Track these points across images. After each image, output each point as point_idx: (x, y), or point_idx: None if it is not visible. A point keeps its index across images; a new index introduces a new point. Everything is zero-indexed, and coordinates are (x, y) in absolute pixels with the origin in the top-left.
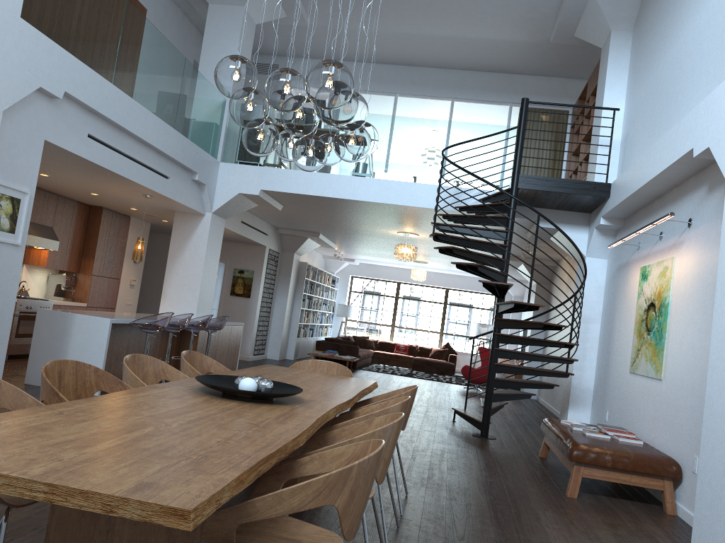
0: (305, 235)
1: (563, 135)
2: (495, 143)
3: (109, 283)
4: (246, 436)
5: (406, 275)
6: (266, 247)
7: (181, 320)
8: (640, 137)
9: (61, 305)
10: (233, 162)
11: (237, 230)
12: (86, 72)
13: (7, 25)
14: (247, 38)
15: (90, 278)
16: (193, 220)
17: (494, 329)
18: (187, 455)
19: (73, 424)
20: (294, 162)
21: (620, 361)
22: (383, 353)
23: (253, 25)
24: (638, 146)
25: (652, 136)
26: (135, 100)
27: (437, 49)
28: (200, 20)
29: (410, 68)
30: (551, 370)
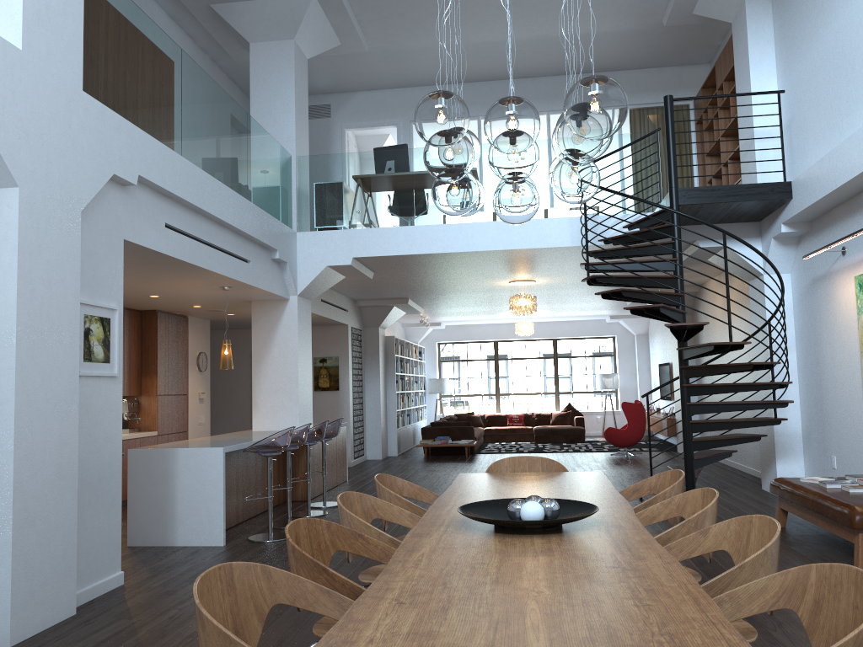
0: (391, 303)
1: (688, 134)
2: (630, 155)
3: (177, 401)
4: (646, 589)
5: (504, 331)
6: (348, 326)
7: (300, 434)
8: (815, 120)
9: (131, 439)
10: (313, 229)
11: (318, 311)
12: (155, 147)
13: (71, 103)
14: (301, 77)
15: (156, 400)
16: (276, 308)
17: (681, 381)
18: (649, 638)
19: (445, 617)
20: (499, 216)
21: (844, 394)
22: (495, 428)
23: (305, 61)
24: (815, 132)
25: (837, 117)
26: (206, 172)
27: (524, 56)
28: (232, 65)
29: (490, 84)
30: (760, 419)
